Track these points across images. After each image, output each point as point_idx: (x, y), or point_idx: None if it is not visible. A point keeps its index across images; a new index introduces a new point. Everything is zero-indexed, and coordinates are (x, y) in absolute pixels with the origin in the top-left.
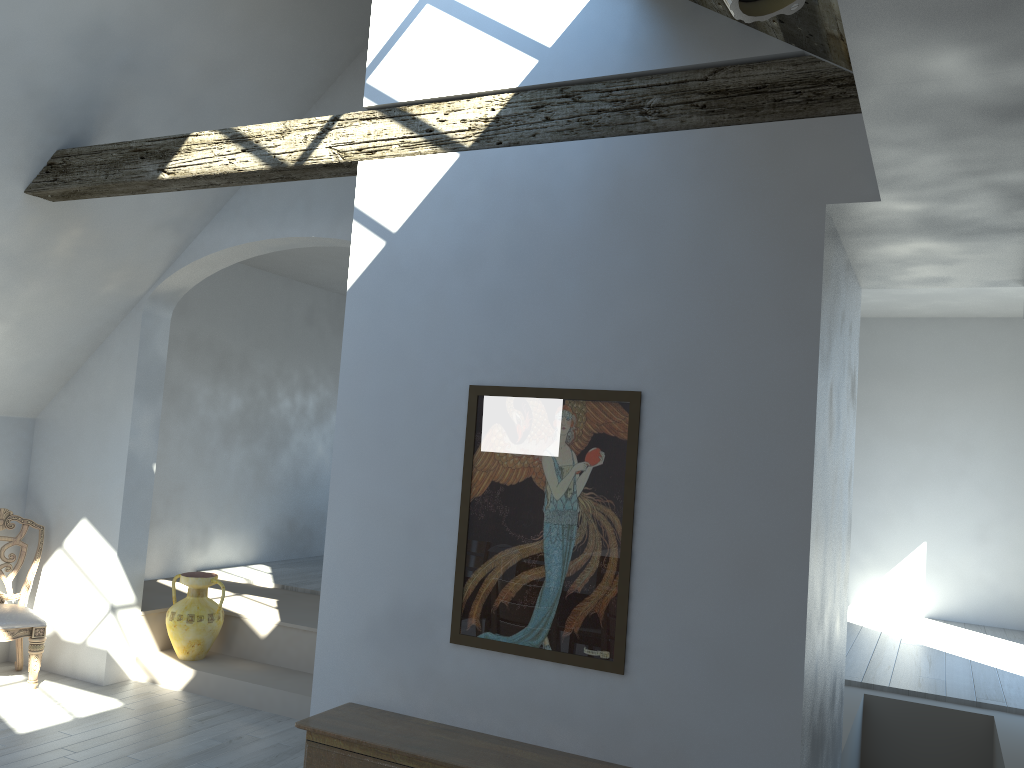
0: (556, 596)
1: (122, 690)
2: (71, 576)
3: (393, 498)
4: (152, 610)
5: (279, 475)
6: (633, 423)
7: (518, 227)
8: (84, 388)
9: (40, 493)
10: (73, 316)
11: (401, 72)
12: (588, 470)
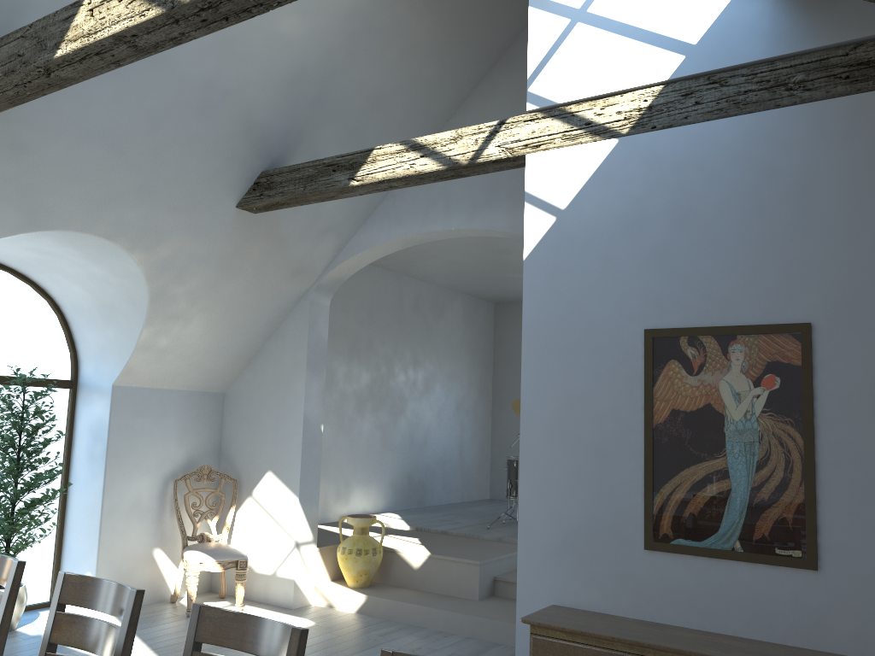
0: (743, 504)
1: (308, 612)
2: (260, 519)
3: (579, 429)
4: (324, 546)
5: (399, 437)
6: (806, 350)
7: (678, 194)
8: (264, 366)
9: (231, 453)
10: (259, 307)
11: (559, 79)
12: (765, 394)
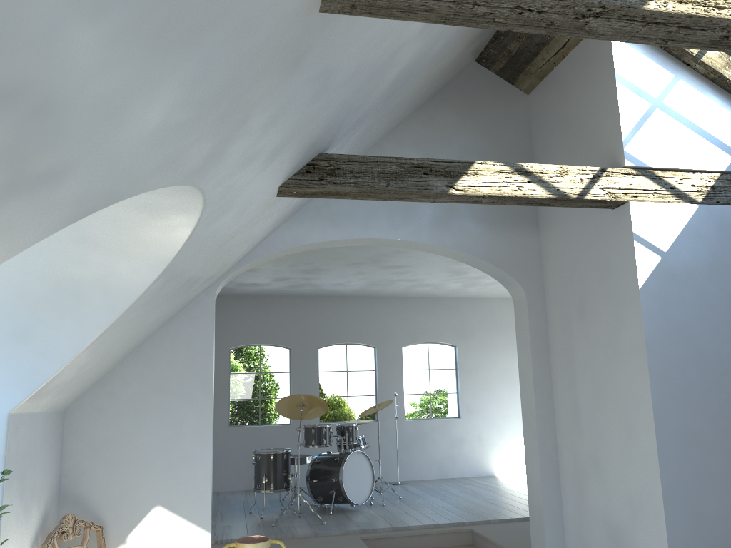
0: None
1: None
2: None
3: (701, 427)
4: None
5: None
6: None
7: None
8: (140, 373)
9: (83, 491)
10: (179, 302)
11: (648, 148)
12: None
